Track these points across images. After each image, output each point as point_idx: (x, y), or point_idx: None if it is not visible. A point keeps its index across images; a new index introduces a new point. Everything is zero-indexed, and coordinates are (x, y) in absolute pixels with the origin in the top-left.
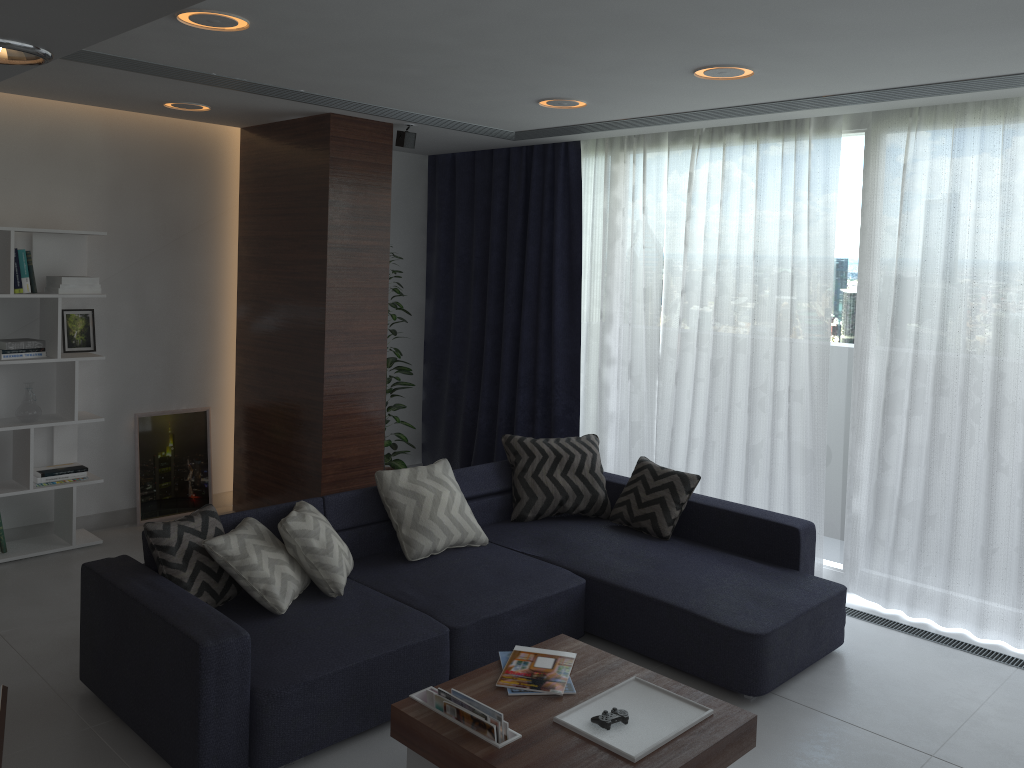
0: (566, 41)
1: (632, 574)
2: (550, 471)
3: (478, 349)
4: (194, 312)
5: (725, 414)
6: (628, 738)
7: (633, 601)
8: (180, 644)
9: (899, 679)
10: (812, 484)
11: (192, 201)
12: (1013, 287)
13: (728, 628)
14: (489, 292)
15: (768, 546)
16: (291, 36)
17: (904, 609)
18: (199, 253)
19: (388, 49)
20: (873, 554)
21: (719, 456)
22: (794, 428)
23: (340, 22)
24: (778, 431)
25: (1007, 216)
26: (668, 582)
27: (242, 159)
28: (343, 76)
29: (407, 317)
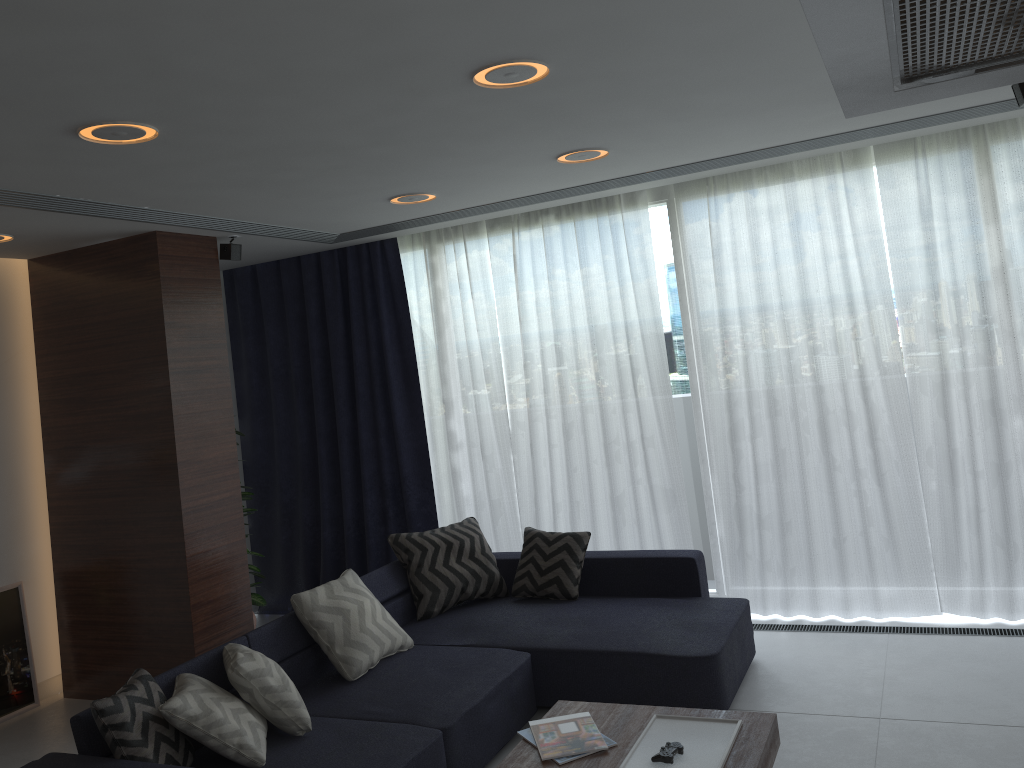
0: (467, 134)
1: (571, 635)
2: (445, 561)
3: (310, 461)
4: None
5: (584, 473)
6: (694, 764)
7: (583, 660)
8: None
9: (814, 668)
10: (677, 520)
11: None
12: (816, 315)
13: (684, 657)
14: (316, 400)
15: (669, 581)
16: (191, 145)
17: (780, 612)
18: None
19: (285, 153)
20: (745, 569)
21: (585, 514)
22: (653, 472)
23: (260, 127)
24: (638, 478)
25: (801, 257)
26: (607, 633)
27: (34, 293)
28: (209, 187)
29: None
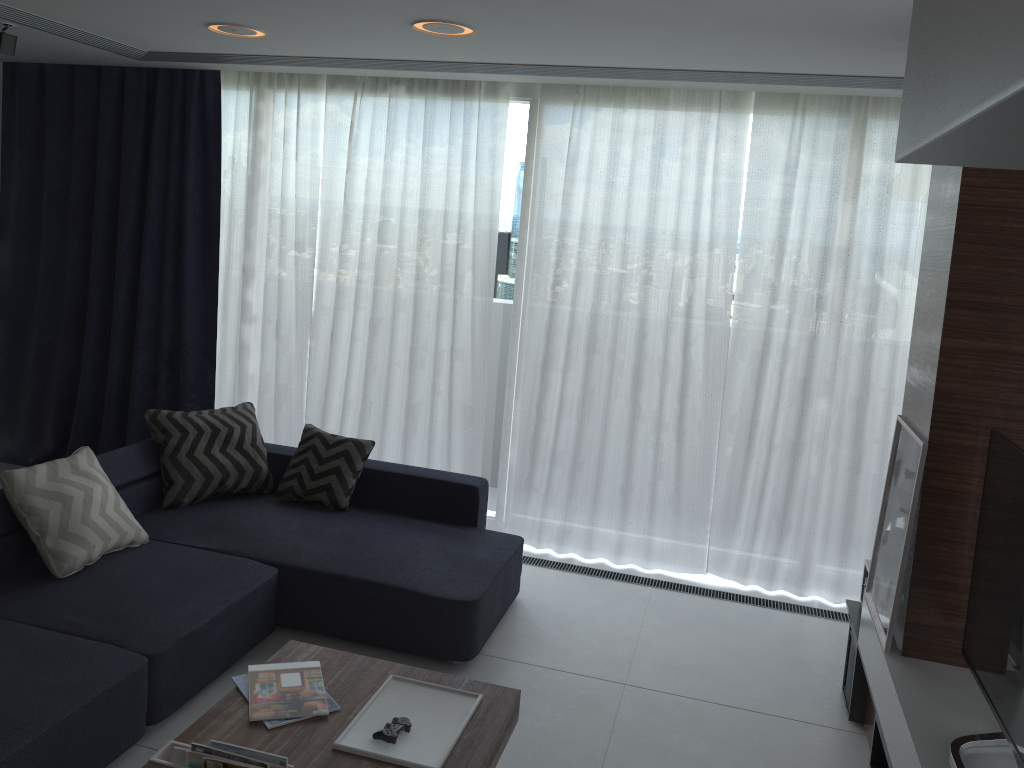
0: None
1: (327, 555)
2: (207, 448)
3: (79, 304)
4: None
5: (384, 374)
6: (419, 748)
7: (335, 584)
8: None
9: (573, 616)
10: (471, 439)
11: None
12: (657, 257)
13: (442, 599)
14: (96, 237)
15: (447, 506)
16: None
17: (553, 547)
18: None
19: None
20: (528, 501)
21: (376, 416)
22: (456, 386)
23: None
24: (439, 389)
25: (656, 194)
26: (367, 559)
27: None
28: None
29: None
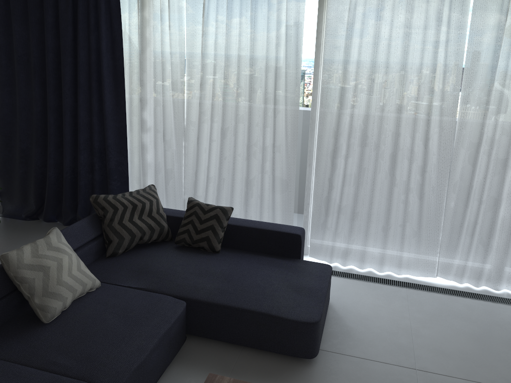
0: None
1: (216, 290)
2: (130, 217)
3: (42, 124)
4: None
5: (230, 161)
6: None
7: (223, 311)
8: None
9: (366, 314)
10: (286, 199)
11: None
12: (407, 84)
13: (296, 321)
14: (49, 83)
15: (281, 247)
16: None
17: (339, 262)
18: None
19: None
20: (324, 236)
21: (227, 186)
22: (276, 168)
23: None
24: (265, 170)
25: (408, 43)
26: (241, 291)
27: None
28: None
29: None
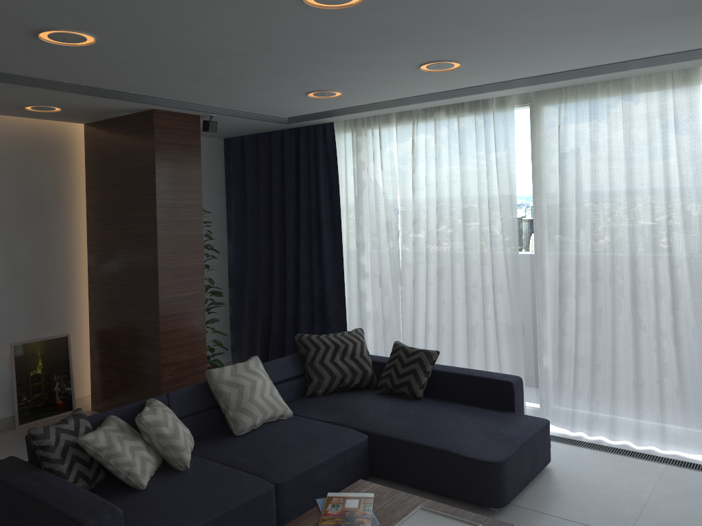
0: (333, 46)
1: (401, 427)
2: (332, 358)
3: (269, 274)
4: (54, 262)
5: (449, 306)
6: None
7: (404, 447)
8: (65, 525)
9: (592, 482)
10: (514, 350)
11: (49, 179)
12: (638, 203)
13: (476, 460)
14: (274, 233)
15: (491, 397)
16: (128, 49)
17: (585, 431)
18: (56, 218)
19: (201, 57)
20: (561, 395)
21: (448, 336)
22: (499, 311)
23: (166, 36)
24: (487, 315)
25: (630, 156)
26: (427, 430)
27: (86, 146)
28: (165, 79)
29: (215, 255)
